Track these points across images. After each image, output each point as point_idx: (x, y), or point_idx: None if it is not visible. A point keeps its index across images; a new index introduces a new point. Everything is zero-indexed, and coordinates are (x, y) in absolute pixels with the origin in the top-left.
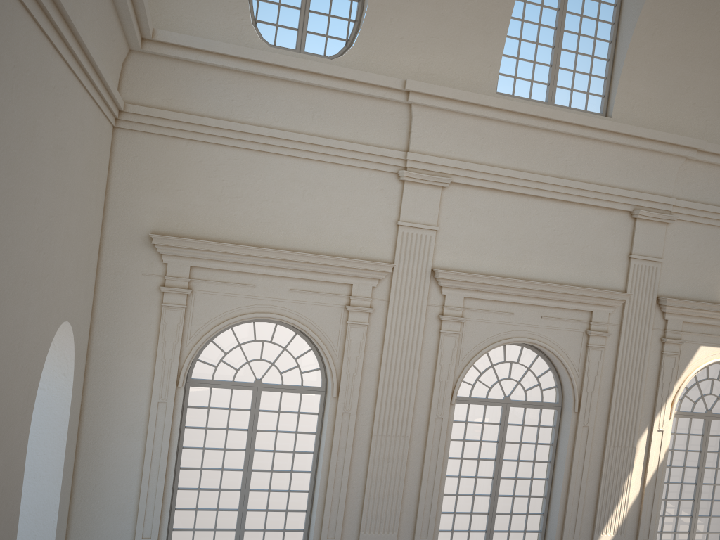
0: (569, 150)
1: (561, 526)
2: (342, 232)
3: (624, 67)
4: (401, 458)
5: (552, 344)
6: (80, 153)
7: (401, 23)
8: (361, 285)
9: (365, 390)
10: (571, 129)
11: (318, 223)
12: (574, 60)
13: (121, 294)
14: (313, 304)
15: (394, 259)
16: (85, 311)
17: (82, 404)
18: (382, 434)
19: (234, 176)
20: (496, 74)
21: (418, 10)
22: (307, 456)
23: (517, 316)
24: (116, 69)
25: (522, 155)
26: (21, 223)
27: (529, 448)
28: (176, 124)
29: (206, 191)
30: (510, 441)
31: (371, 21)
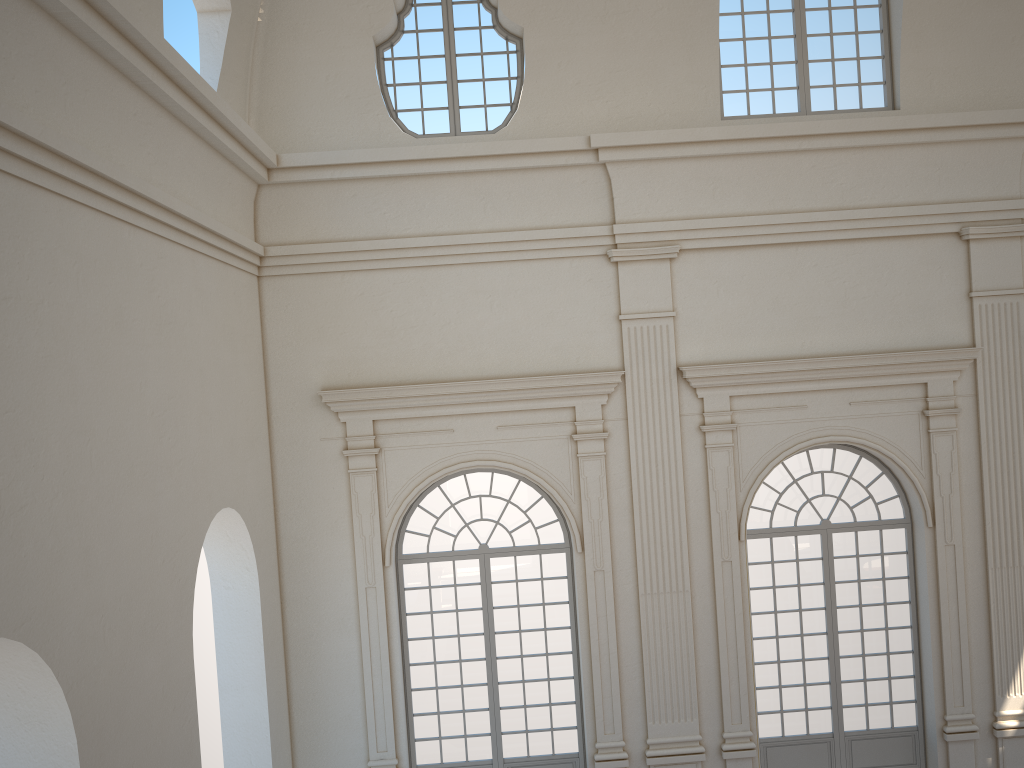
0: (843, 170)
1: (941, 690)
2: (549, 343)
3: (903, 35)
4: (683, 620)
5: (873, 438)
6: (204, 320)
7: (572, 65)
8: (587, 406)
9: (619, 538)
10: (835, 141)
11: (517, 338)
12: (829, 44)
13: (302, 467)
14: (530, 440)
15: (624, 365)
16: (260, 493)
17: (282, 601)
18: (652, 592)
19: (404, 303)
20: (715, 95)
21: (591, 43)
22: (566, 633)
23: (812, 408)
24: (244, 211)
25: (773, 192)
26: (124, 413)
27: (877, 586)
28: (325, 257)
29: (374, 328)
30: (843, 581)
31: (534, 73)
